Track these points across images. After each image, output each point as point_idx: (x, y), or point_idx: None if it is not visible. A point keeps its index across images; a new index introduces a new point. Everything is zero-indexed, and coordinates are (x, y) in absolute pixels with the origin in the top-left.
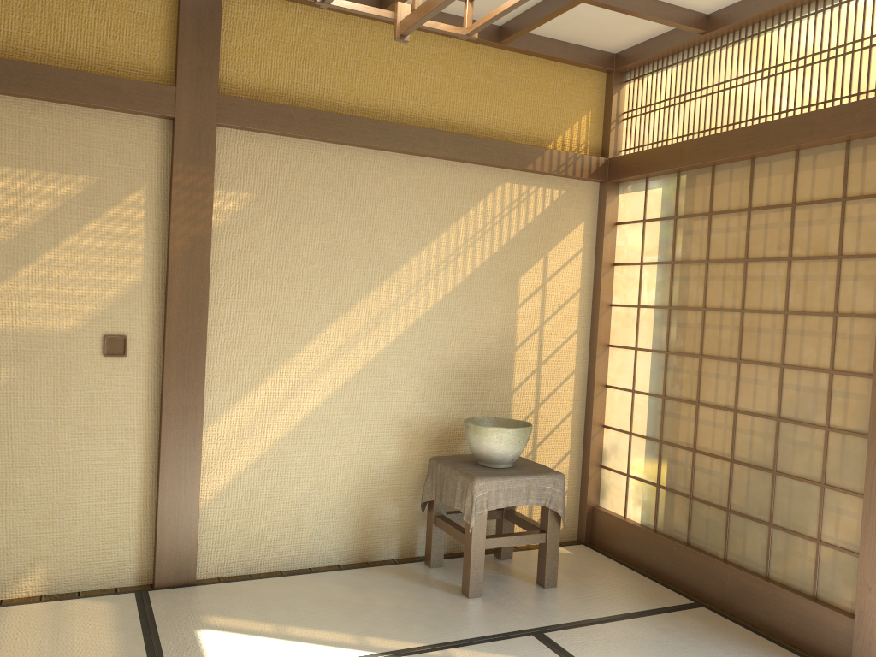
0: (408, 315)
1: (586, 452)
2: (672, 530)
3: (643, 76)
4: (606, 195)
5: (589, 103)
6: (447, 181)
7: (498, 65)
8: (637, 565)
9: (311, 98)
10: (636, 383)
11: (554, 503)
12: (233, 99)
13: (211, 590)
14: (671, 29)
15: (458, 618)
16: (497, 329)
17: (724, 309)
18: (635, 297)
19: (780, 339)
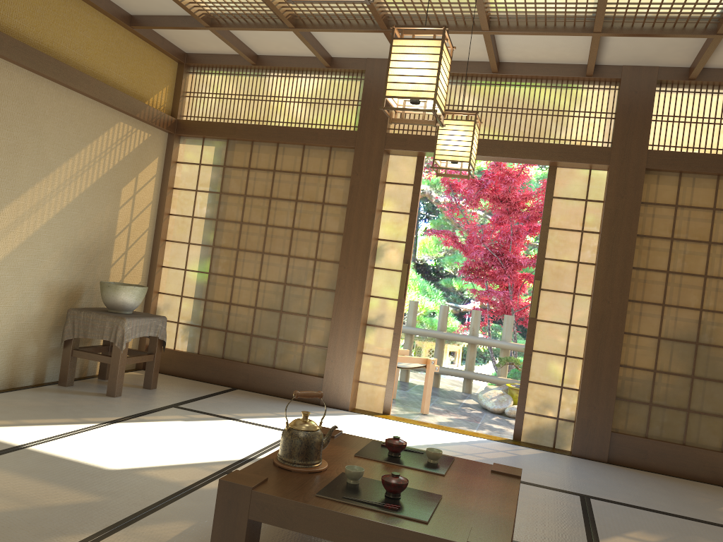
0: (57, 205)
1: (147, 310)
2: (212, 352)
3: (204, 74)
4: (173, 142)
5: (168, 80)
6: (89, 113)
7: (124, 40)
8: (186, 377)
9: (11, 29)
10: (188, 265)
11: (161, 335)
12: None
13: None
14: (231, 54)
15: (123, 405)
16: (107, 222)
17: (255, 223)
18: (190, 211)
19: (289, 242)
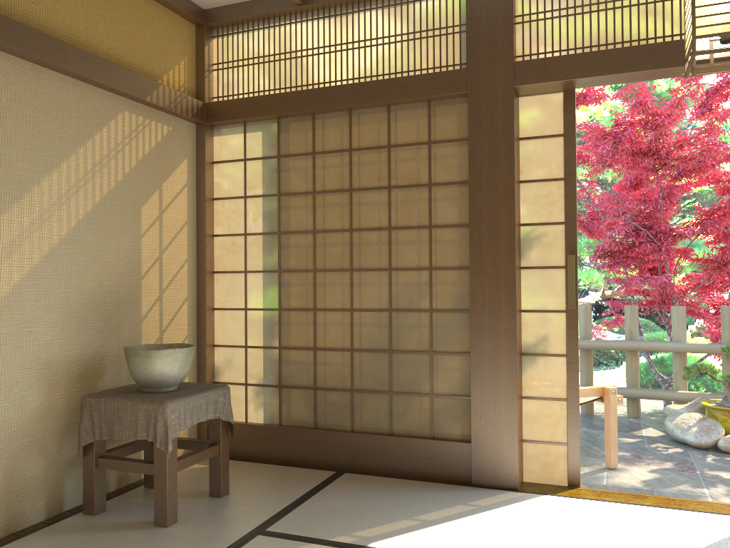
0: (42, 243)
1: (201, 372)
2: (299, 420)
3: (233, 34)
4: (205, 136)
5: (185, 49)
6: (74, 100)
7: None
8: (267, 460)
9: None
10: (248, 302)
11: (225, 414)
12: None
13: None
14: None
15: (180, 546)
16: (126, 259)
17: (334, 230)
18: (240, 226)
19: (387, 249)
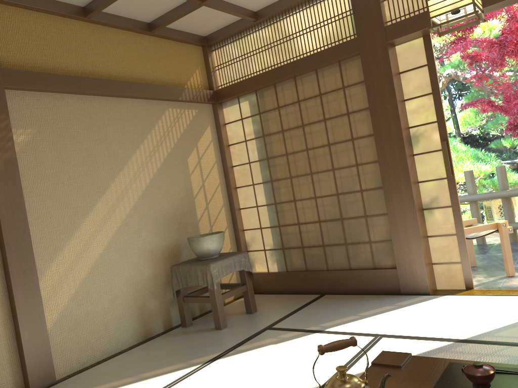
0: (137, 189)
1: (239, 246)
2: (297, 267)
3: (223, 46)
4: (217, 110)
5: (198, 63)
6: (140, 111)
7: (151, 44)
8: (283, 292)
9: (56, 68)
10: (257, 202)
11: (247, 267)
12: (11, 71)
13: (72, 381)
14: (236, 20)
15: (226, 337)
16: (183, 189)
17: (297, 151)
18: (246, 158)
19: (329, 157)
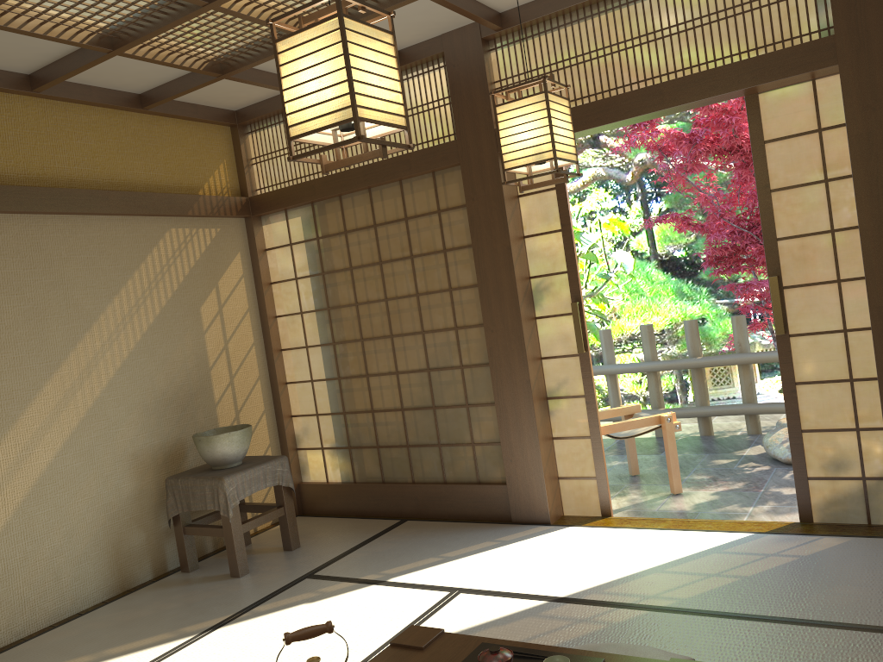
0: (115, 359)
1: (283, 441)
2: (369, 477)
3: (264, 128)
4: (253, 227)
5: (223, 152)
6: (123, 234)
7: (143, 127)
8: (348, 514)
9: None
10: (313, 374)
11: (285, 480)
12: None
13: None
14: None
15: (244, 591)
16: (192, 356)
17: (372, 301)
18: (296, 306)
19: (417, 314)
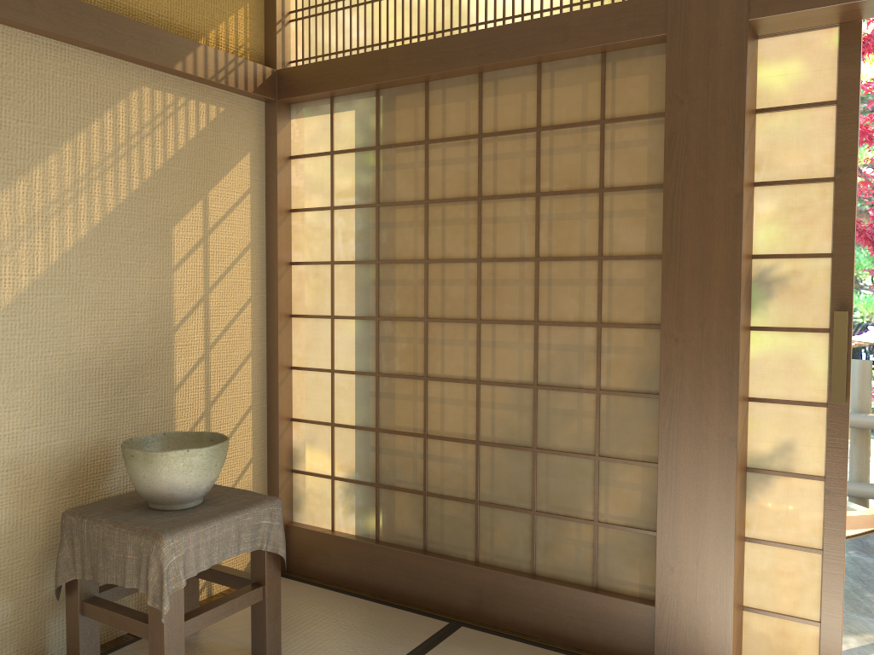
0: (2, 288)
1: (273, 457)
2: (402, 537)
3: None
4: (276, 119)
5: None
6: (53, 73)
7: None
8: (359, 588)
9: None
10: (336, 361)
11: (273, 542)
12: None
13: None
14: None
15: None
16: (147, 303)
17: (454, 259)
18: (326, 251)
19: (532, 291)
